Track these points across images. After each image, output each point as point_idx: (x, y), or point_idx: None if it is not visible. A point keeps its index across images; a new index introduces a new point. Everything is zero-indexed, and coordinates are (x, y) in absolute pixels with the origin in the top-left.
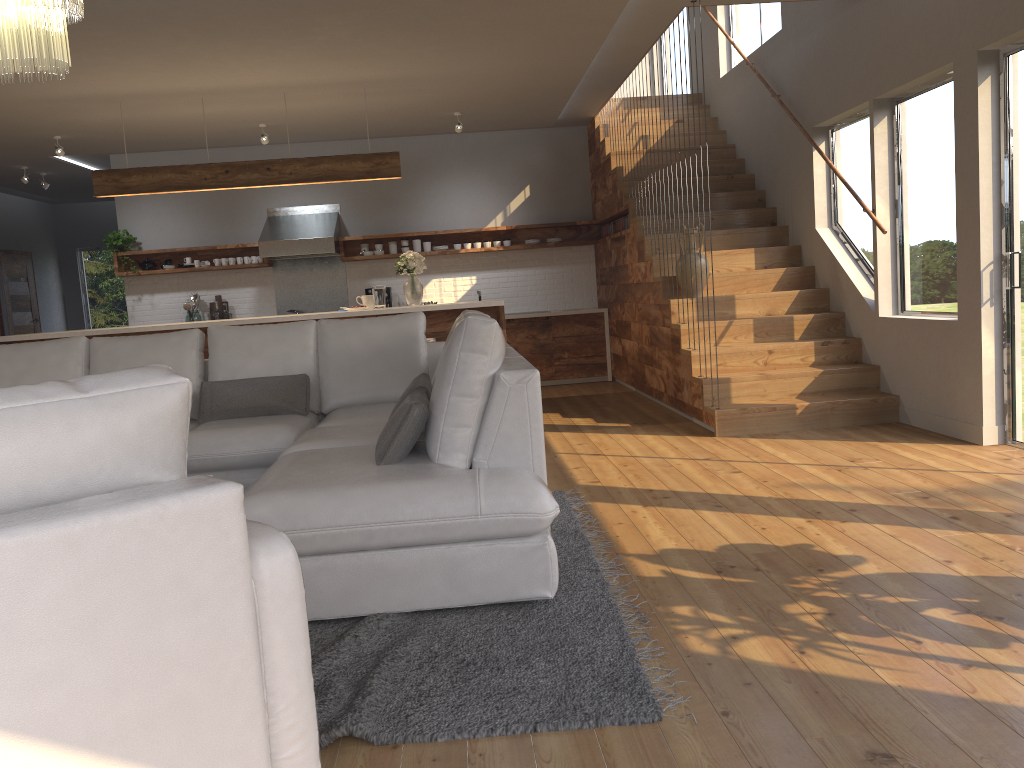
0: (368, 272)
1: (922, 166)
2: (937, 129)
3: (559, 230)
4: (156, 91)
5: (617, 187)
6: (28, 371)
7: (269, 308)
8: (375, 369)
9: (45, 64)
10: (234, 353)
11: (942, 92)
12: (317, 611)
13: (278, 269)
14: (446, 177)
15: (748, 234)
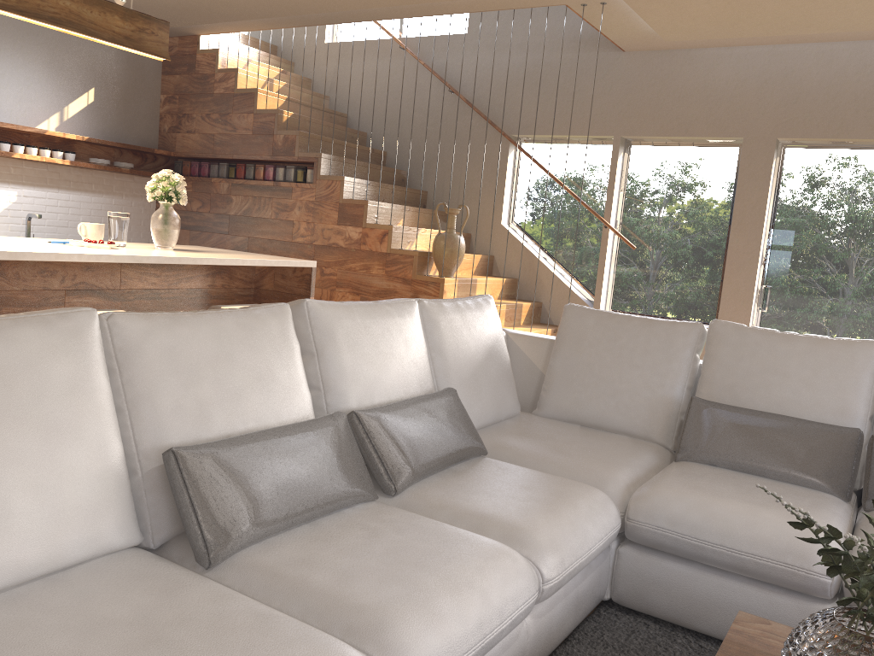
0: None
1: (657, 201)
2: (683, 178)
3: (124, 153)
4: None
5: (276, 132)
6: (2, 411)
7: None
8: (492, 376)
9: None
10: (362, 354)
11: (694, 152)
12: None
13: None
14: None
15: (428, 215)
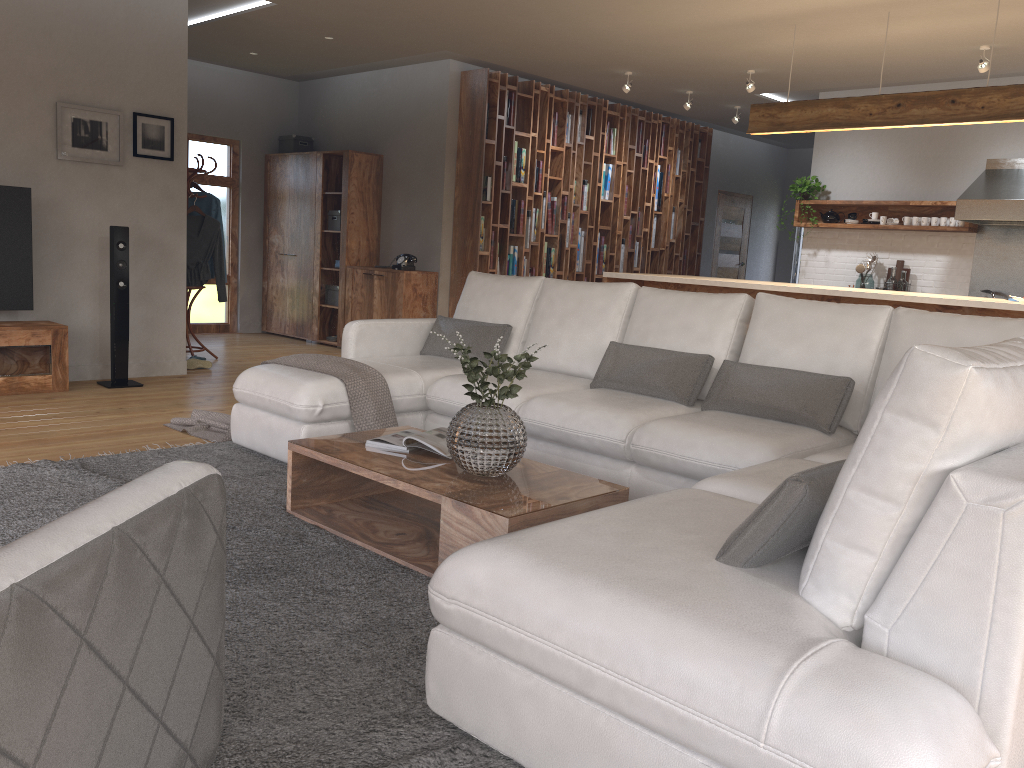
0: None
1: None
2: None
3: None
4: (829, 6)
5: None
6: (574, 312)
7: (959, 284)
8: None
9: None
10: (773, 332)
11: None
12: (515, 750)
13: (983, 237)
14: None
15: None
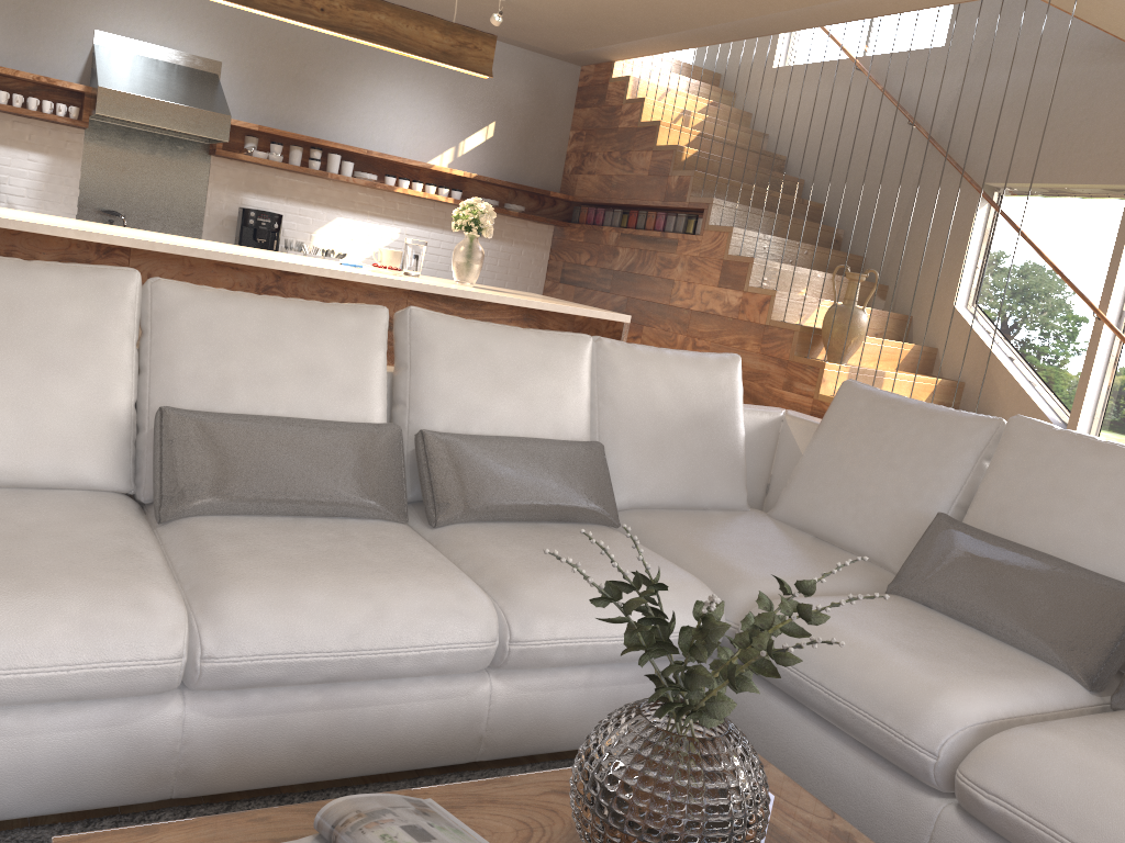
0: (245, 182)
1: None
2: None
3: (519, 195)
4: None
5: (671, 172)
6: (3, 335)
7: (66, 197)
8: (692, 449)
9: None
10: (468, 376)
11: None
12: None
13: (95, 137)
14: (390, 74)
15: None
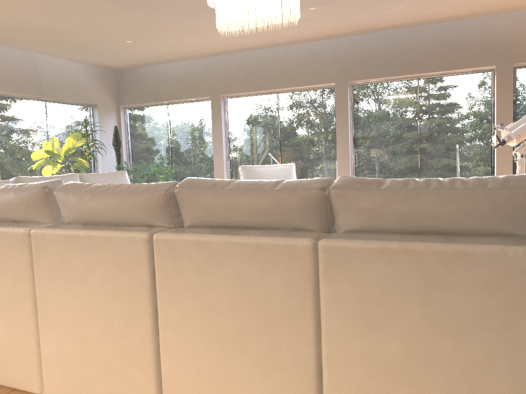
0: None
1: None
2: None
3: None
4: None
5: None
6: None
7: None
8: None
9: (227, 23)
10: None
11: None
12: None
13: None
14: None
15: None
